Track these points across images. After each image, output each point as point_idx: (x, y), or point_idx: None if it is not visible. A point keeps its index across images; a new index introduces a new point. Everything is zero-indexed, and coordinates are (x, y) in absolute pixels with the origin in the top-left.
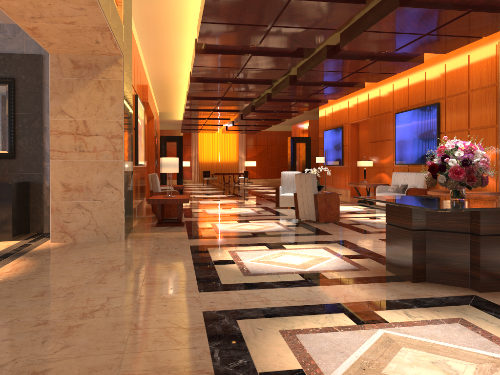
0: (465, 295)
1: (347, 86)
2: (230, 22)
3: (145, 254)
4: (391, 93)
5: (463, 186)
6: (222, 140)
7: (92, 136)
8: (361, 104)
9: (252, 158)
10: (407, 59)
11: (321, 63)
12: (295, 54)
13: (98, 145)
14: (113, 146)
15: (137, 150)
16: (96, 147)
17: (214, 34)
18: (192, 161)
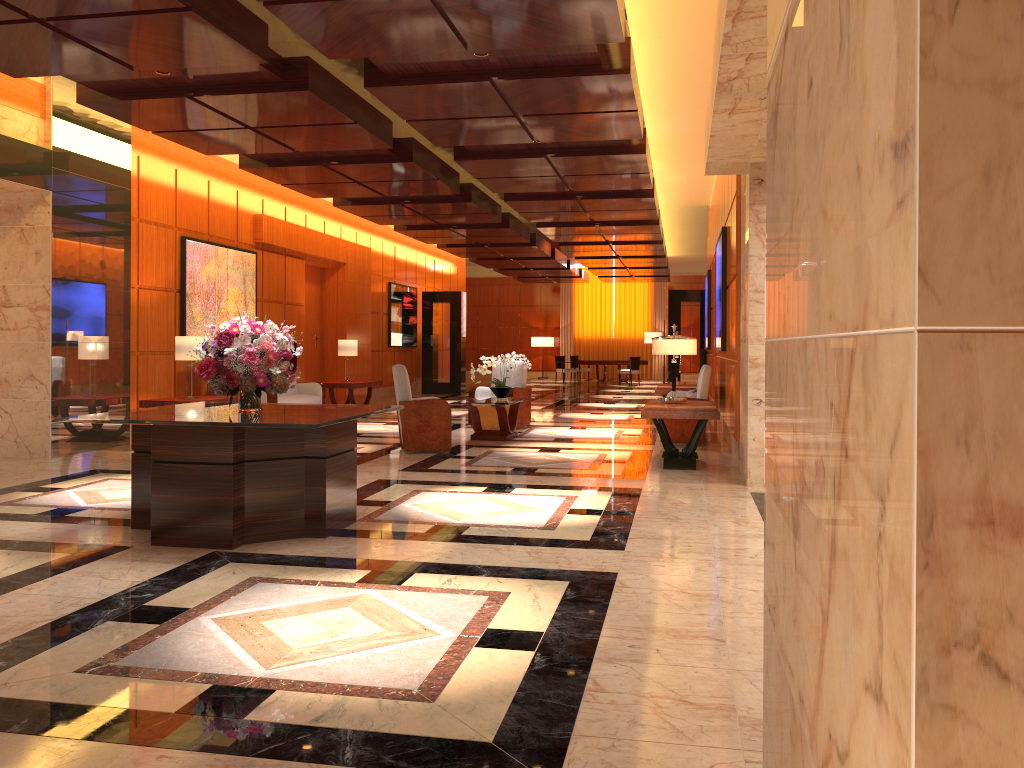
0: (121, 545)
1: (617, 196)
2: (185, 128)
3: (2, 474)
4: (719, 205)
5: (229, 389)
6: (621, 295)
7: (13, 307)
8: (714, 226)
9: (682, 331)
10: (611, 150)
11: (465, 167)
12: (399, 158)
13: (20, 320)
14: (38, 321)
15: (183, 324)
16: (18, 322)
17: (202, 144)
18: (560, 337)
